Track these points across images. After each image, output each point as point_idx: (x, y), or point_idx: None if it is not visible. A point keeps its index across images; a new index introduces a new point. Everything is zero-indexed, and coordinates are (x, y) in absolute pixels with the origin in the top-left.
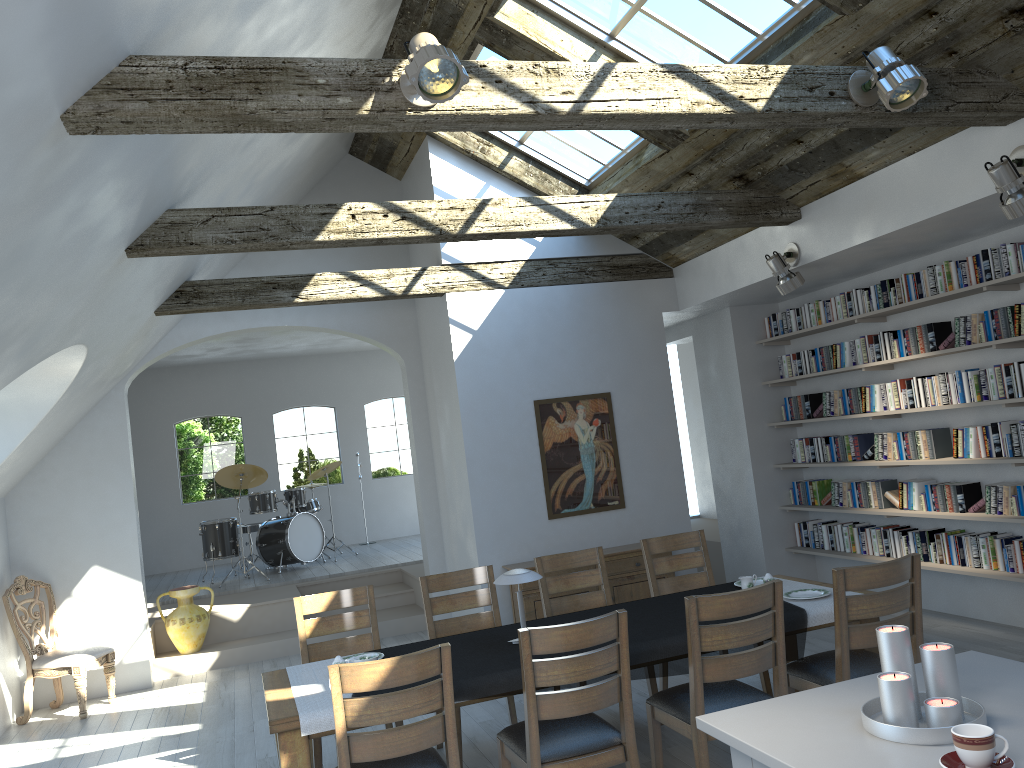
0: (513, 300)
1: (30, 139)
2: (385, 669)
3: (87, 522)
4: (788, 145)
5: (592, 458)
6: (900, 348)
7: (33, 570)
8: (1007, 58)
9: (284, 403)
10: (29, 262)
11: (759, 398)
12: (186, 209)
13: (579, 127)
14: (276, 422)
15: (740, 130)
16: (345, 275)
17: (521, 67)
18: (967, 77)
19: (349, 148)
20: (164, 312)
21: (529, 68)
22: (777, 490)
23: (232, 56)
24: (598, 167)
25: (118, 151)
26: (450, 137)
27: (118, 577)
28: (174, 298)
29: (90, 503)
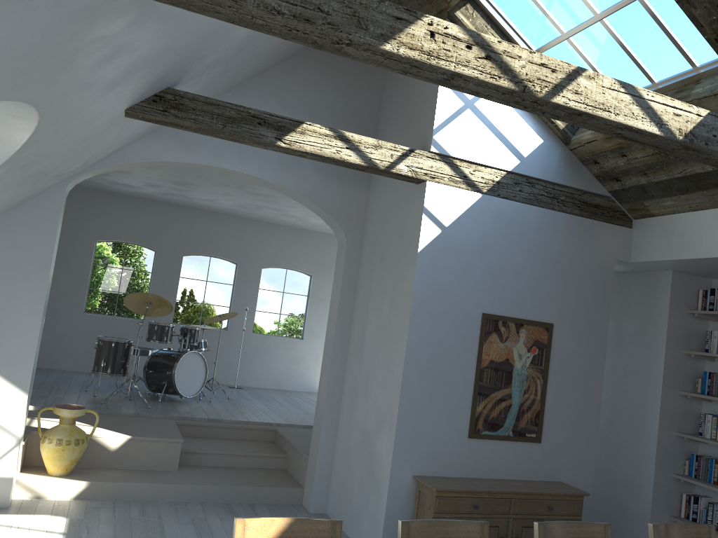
0: (487, 207)
1: None
2: None
3: None
4: None
5: (522, 385)
6: None
7: None
8: None
9: (195, 249)
10: None
11: (678, 365)
12: None
13: None
14: (184, 263)
15: None
16: (334, 133)
17: None
18: None
19: None
20: (136, 114)
21: None
22: (674, 457)
23: None
24: None
25: None
26: (471, 27)
27: (4, 383)
28: (151, 102)
29: None
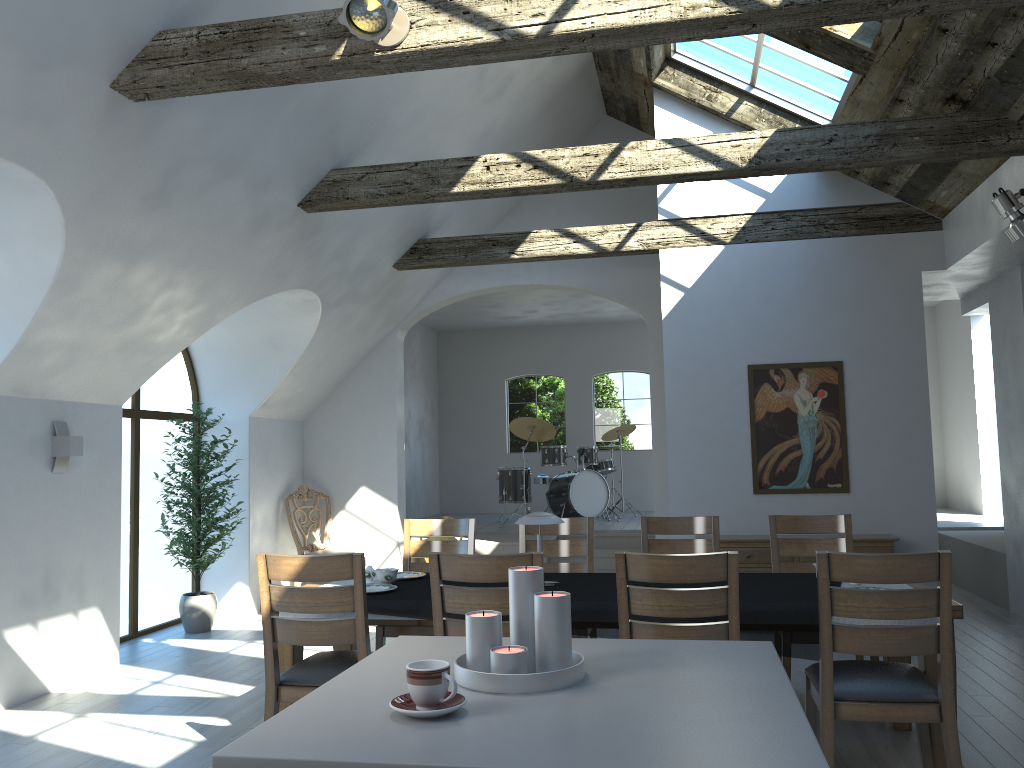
0: (733, 257)
1: (87, 106)
2: (299, 564)
3: (360, 448)
4: (983, 50)
5: (812, 433)
6: None
7: (319, 483)
8: None
9: (604, 367)
10: (169, 211)
11: None
12: (346, 168)
13: (568, 50)
14: (596, 385)
15: (922, 39)
16: (559, 232)
17: None
18: None
19: (604, 109)
20: (401, 267)
21: None
22: None
23: (234, 21)
24: (834, 105)
25: (213, 115)
26: (674, 87)
27: (379, 498)
28: (408, 254)
29: (363, 433)
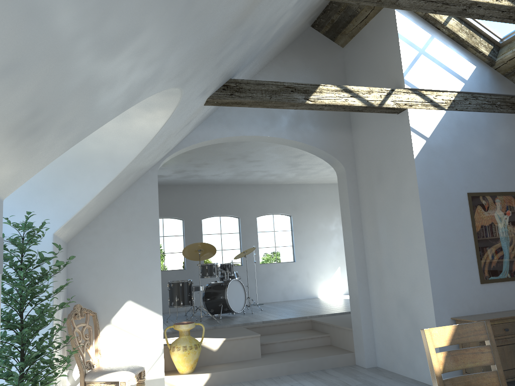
0: (451, 119)
1: None
2: None
3: (125, 267)
4: None
5: (507, 239)
6: None
7: (83, 301)
8: None
9: (209, 213)
10: None
11: None
12: None
13: None
14: (203, 224)
15: None
16: (340, 88)
17: None
18: None
19: (314, 20)
20: (213, 100)
21: None
22: None
23: None
24: None
25: None
26: None
27: (145, 311)
28: (222, 90)
29: (128, 252)
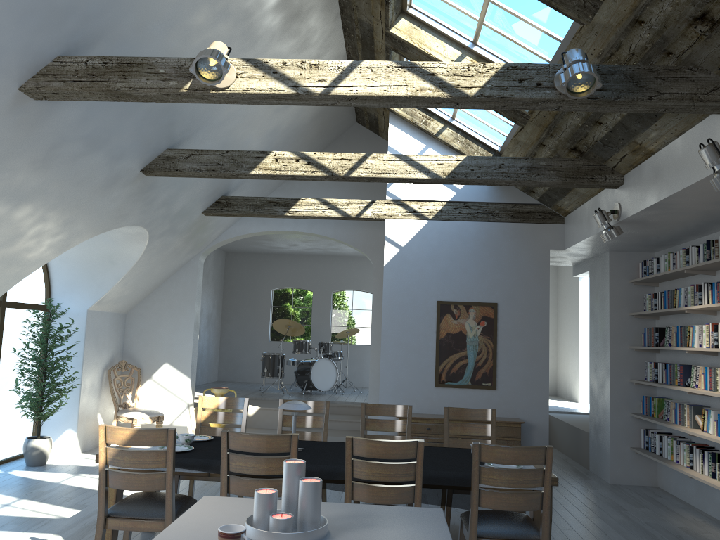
0: (433, 228)
1: None
2: (129, 434)
3: (166, 336)
4: (594, 125)
5: (475, 349)
6: (713, 297)
7: (134, 359)
8: (710, 57)
9: (340, 286)
10: (49, 171)
11: (625, 325)
12: (177, 149)
13: (339, 104)
14: (334, 298)
15: (559, 113)
16: (319, 201)
17: (292, 63)
18: (676, 73)
19: (355, 118)
20: (208, 214)
21: (297, 64)
22: (630, 400)
23: (113, 56)
24: (503, 138)
25: (89, 111)
26: (403, 113)
27: (177, 372)
28: (214, 205)
29: (169, 325)
